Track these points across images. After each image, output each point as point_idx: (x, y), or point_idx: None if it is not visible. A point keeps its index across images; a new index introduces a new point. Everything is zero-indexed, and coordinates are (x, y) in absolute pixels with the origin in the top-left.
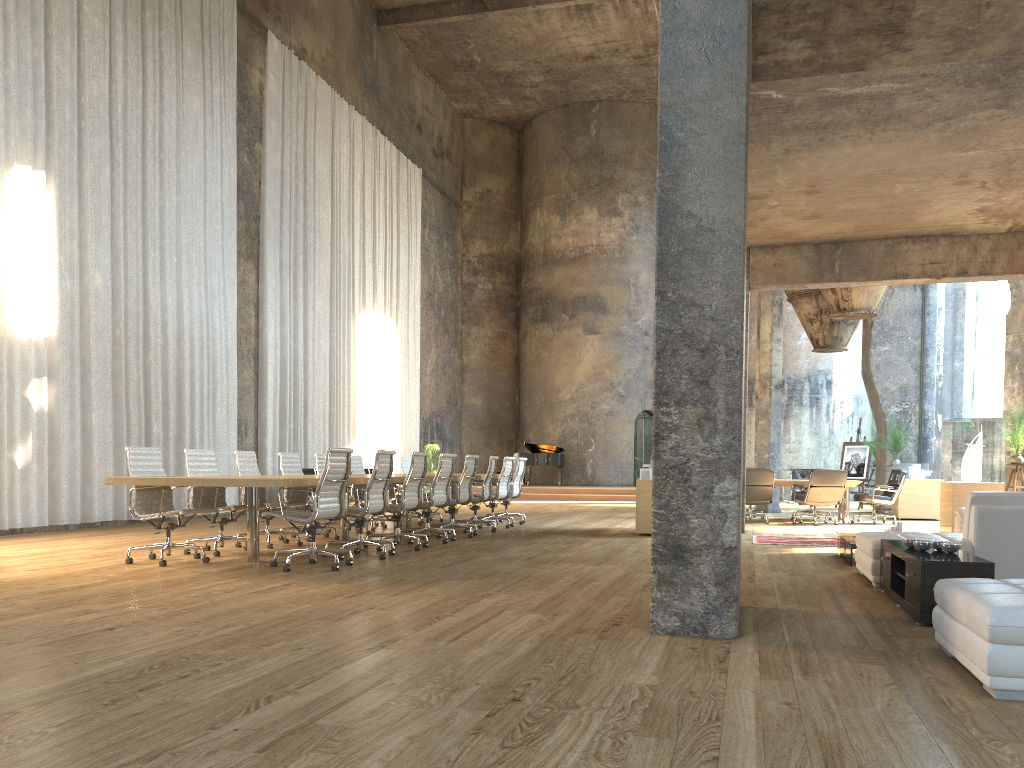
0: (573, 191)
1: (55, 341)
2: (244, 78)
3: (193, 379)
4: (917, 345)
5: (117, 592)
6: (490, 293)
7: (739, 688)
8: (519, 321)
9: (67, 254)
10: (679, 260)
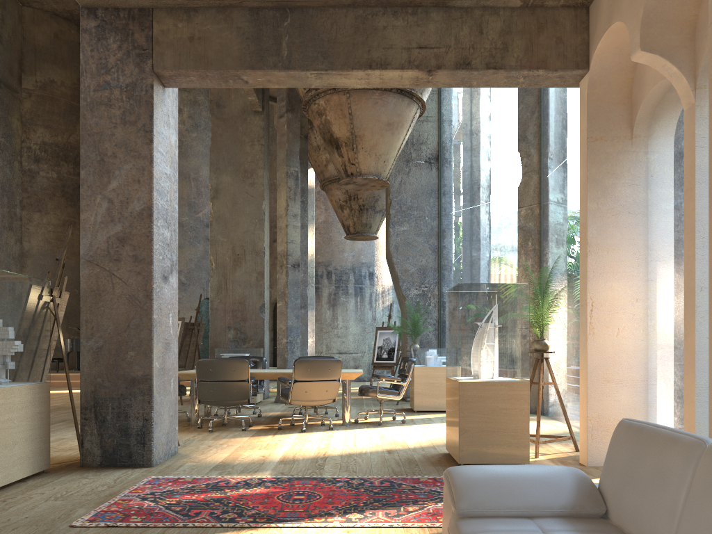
0: None
1: None
2: None
3: None
4: (434, 226)
5: None
6: (55, 181)
7: None
8: None
9: None
10: None
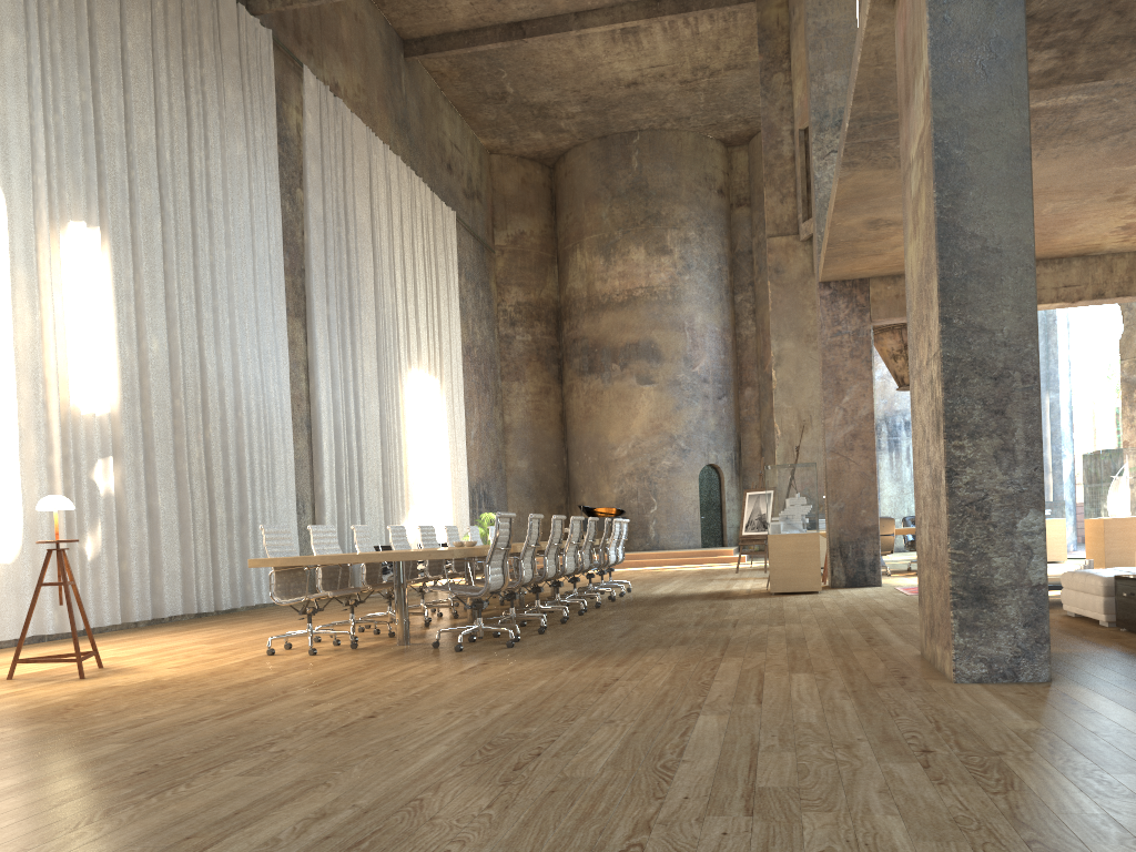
0: (617, 229)
1: (118, 416)
2: (282, 118)
3: (252, 452)
4: None
5: (311, 682)
6: (530, 345)
7: (1135, 725)
8: (562, 374)
9: (124, 318)
10: (964, 284)
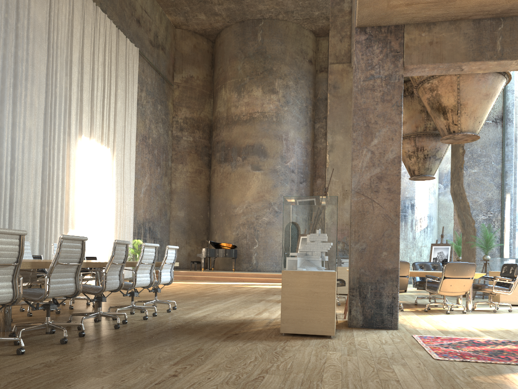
0: (246, 77)
1: None
2: None
3: None
4: (499, 168)
5: None
6: (191, 143)
7: None
8: (211, 163)
9: None
10: None
